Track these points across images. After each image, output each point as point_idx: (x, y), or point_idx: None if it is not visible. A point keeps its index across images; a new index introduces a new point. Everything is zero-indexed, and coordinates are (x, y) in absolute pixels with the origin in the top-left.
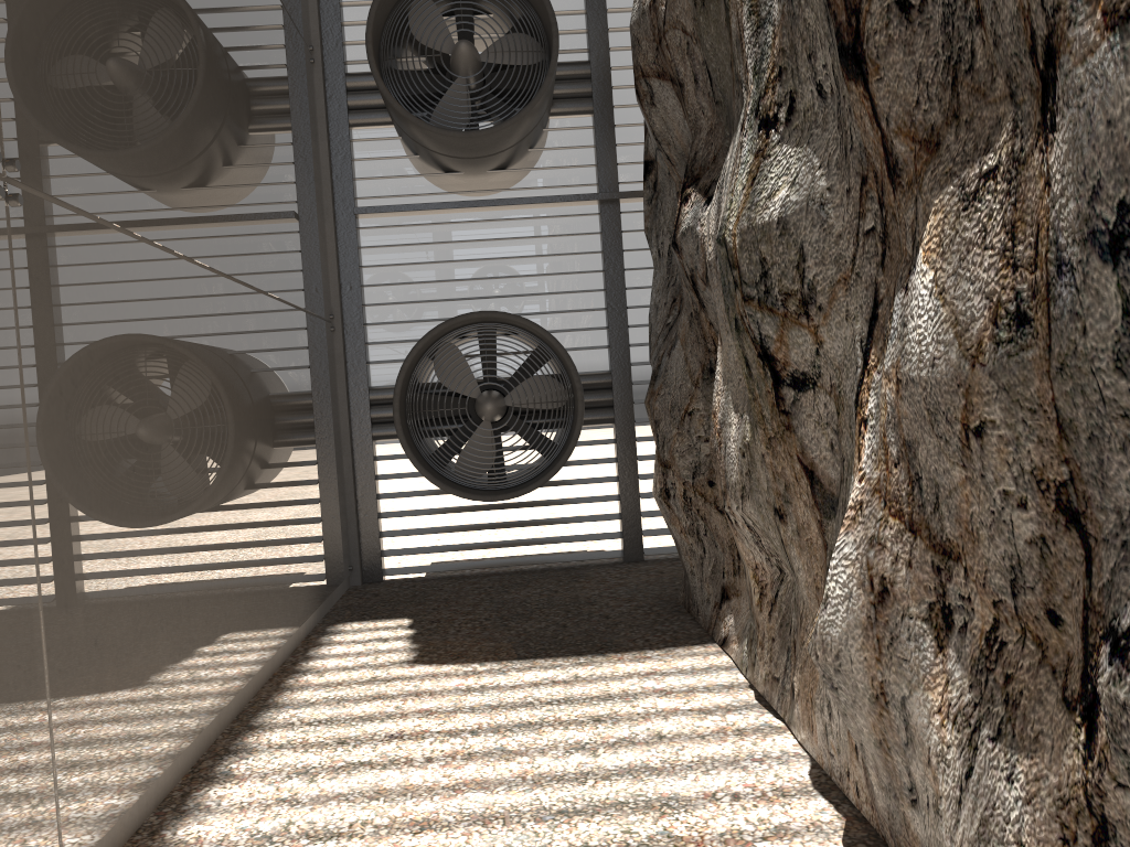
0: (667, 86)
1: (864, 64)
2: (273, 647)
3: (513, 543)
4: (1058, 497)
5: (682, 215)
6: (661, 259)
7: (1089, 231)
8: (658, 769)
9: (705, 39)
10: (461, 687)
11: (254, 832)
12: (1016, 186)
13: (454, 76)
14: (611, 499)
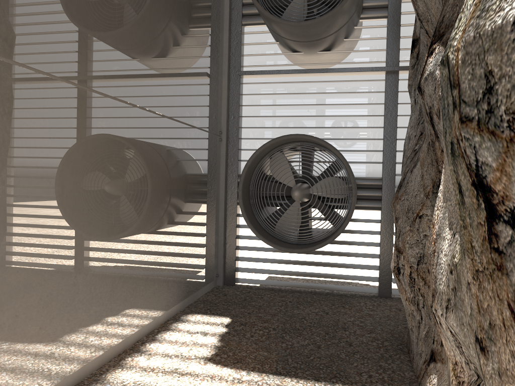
0: None
1: None
2: (124, 334)
3: (311, 274)
4: None
5: (427, 65)
6: (416, 105)
7: None
8: None
9: None
10: None
11: None
12: None
13: None
14: (374, 256)
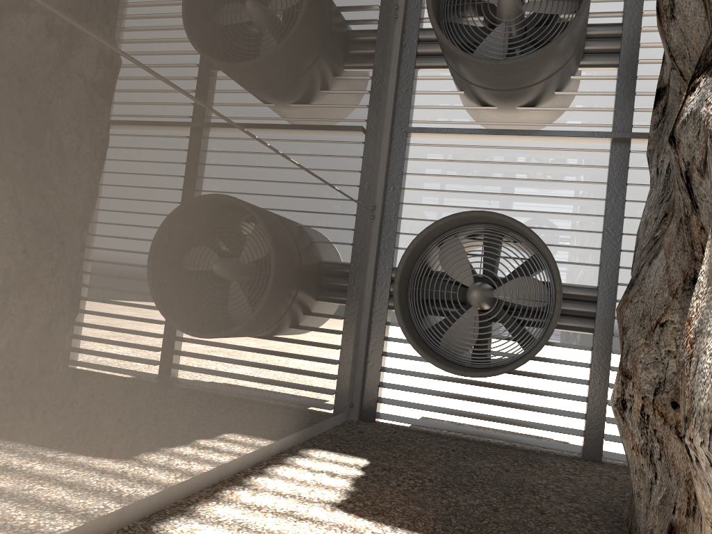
0: None
1: None
2: (224, 457)
3: (485, 417)
4: None
5: (685, 105)
6: (658, 177)
7: None
8: None
9: None
10: None
11: None
12: None
13: (498, 24)
14: (579, 399)
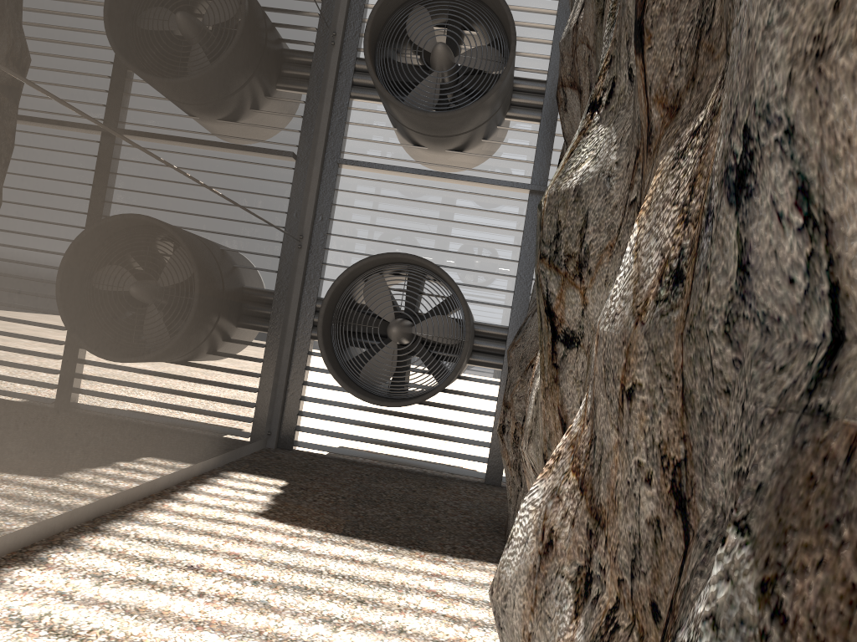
0: (575, 95)
1: (643, 35)
2: (154, 473)
3: (399, 445)
4: (674, 478)
5: None
6: None
7: (725, 169)
8: None
9: (598, 51)
10: (278, 544)
11: (14, 613)
12: (707, 138)
13: (431, 71)
14: (485, 429)
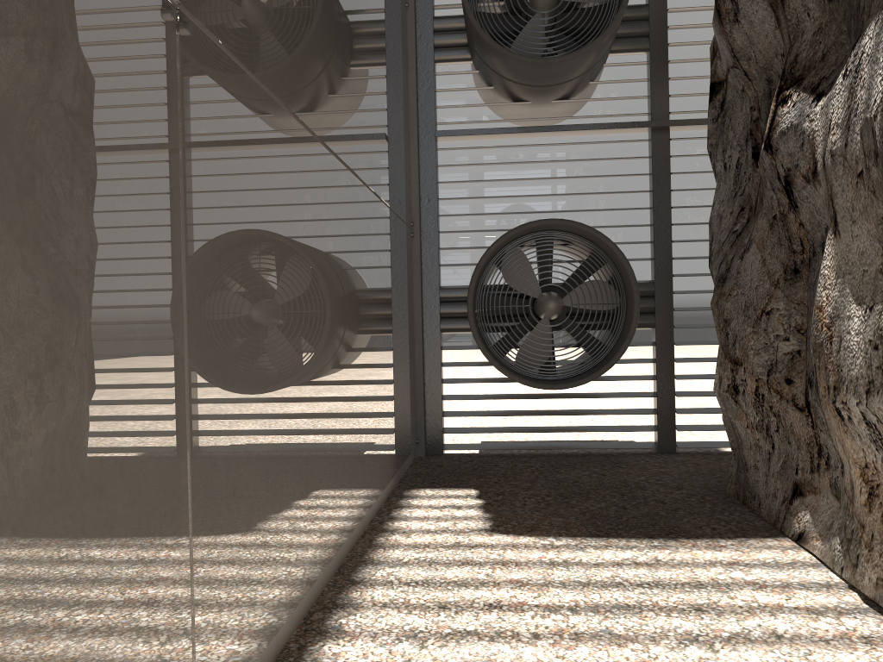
0: None
1: None
2: (365, 507)
3: (558, 429)
4: None
5: (779, 116)
6: (727, 172)
7: None
8: None
9: None
10: (545, 560)
11: None
12: None
13: (531, 14)
14: (649, 395)
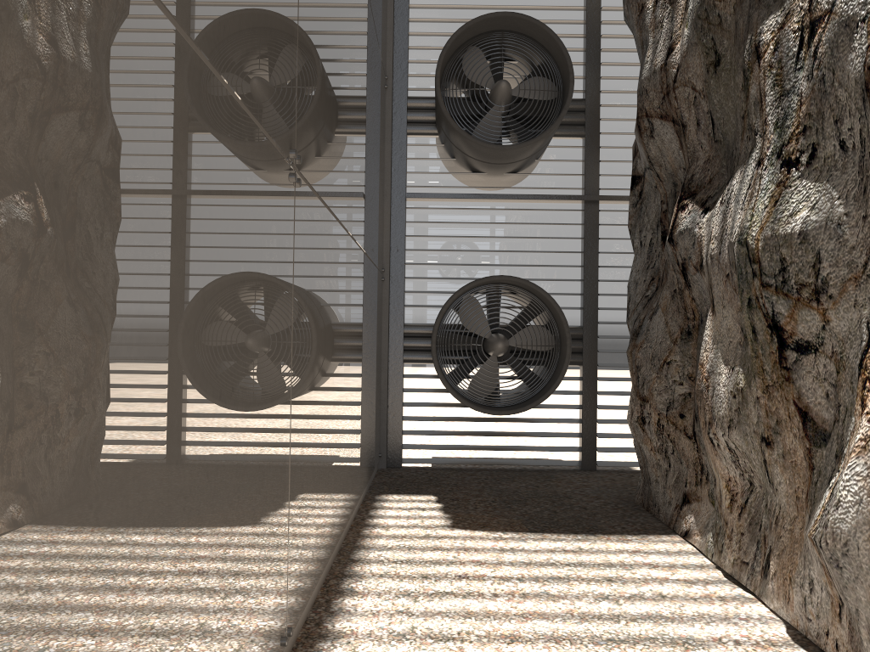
0: (667, 125)
1: None
2: (353, 506)
3: (500, 447)
4: None
5: (679, 219)
6: (642, 248)
7: None
8: (670, 618)
9: (714, 96)
10: (496, 547)
11: (390, 630)
12: None
13: (490, 104)
14: (576, 421)
